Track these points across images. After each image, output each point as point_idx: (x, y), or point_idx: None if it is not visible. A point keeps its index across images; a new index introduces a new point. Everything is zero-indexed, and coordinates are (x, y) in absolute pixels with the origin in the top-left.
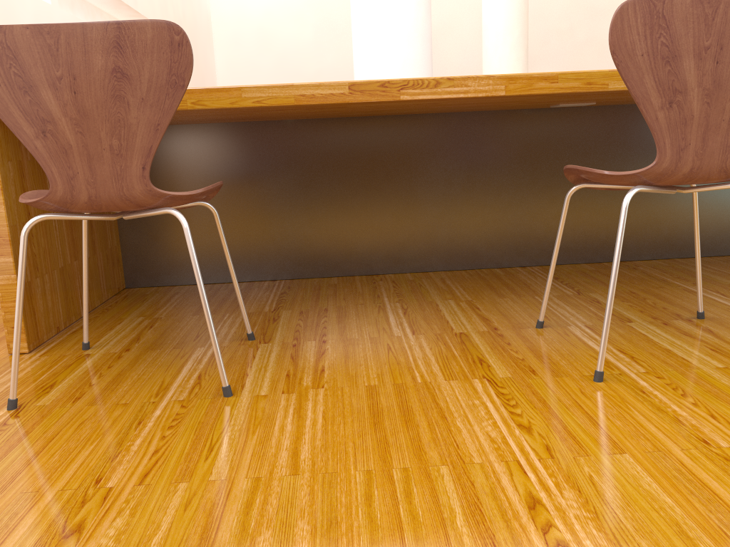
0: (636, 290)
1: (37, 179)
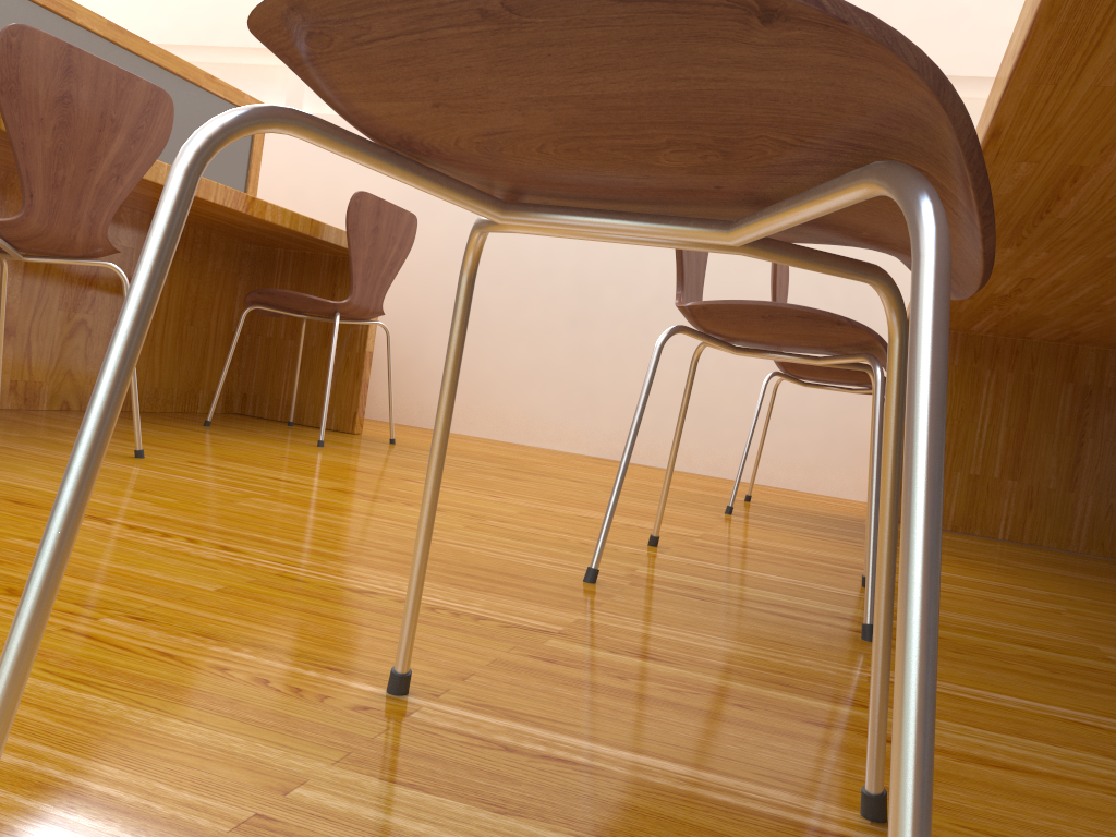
0: None
1: (962, 384)
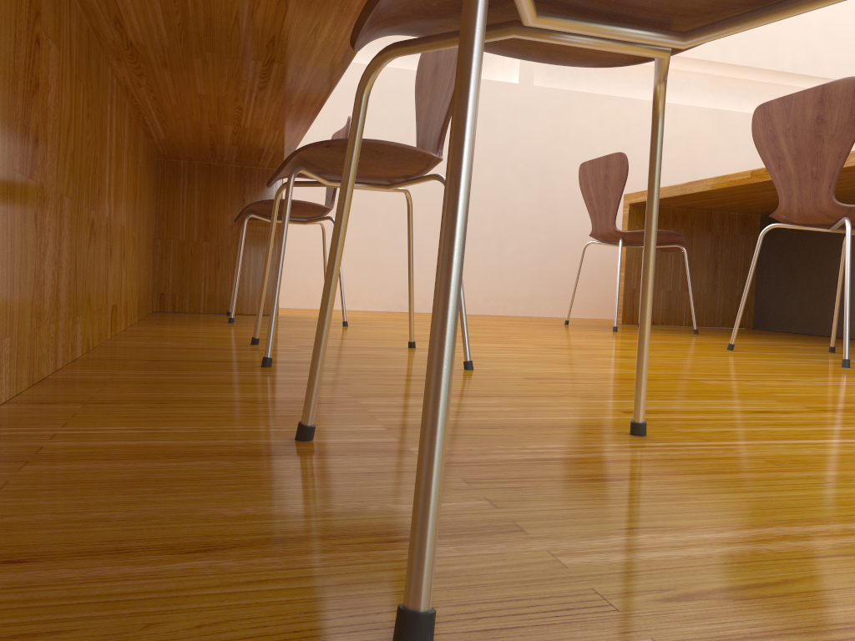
0: None
1: None
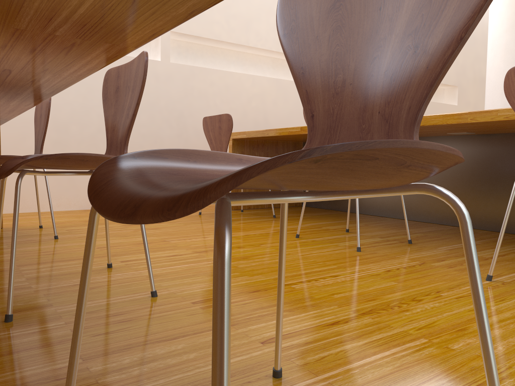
0: (446, 237)
1: None
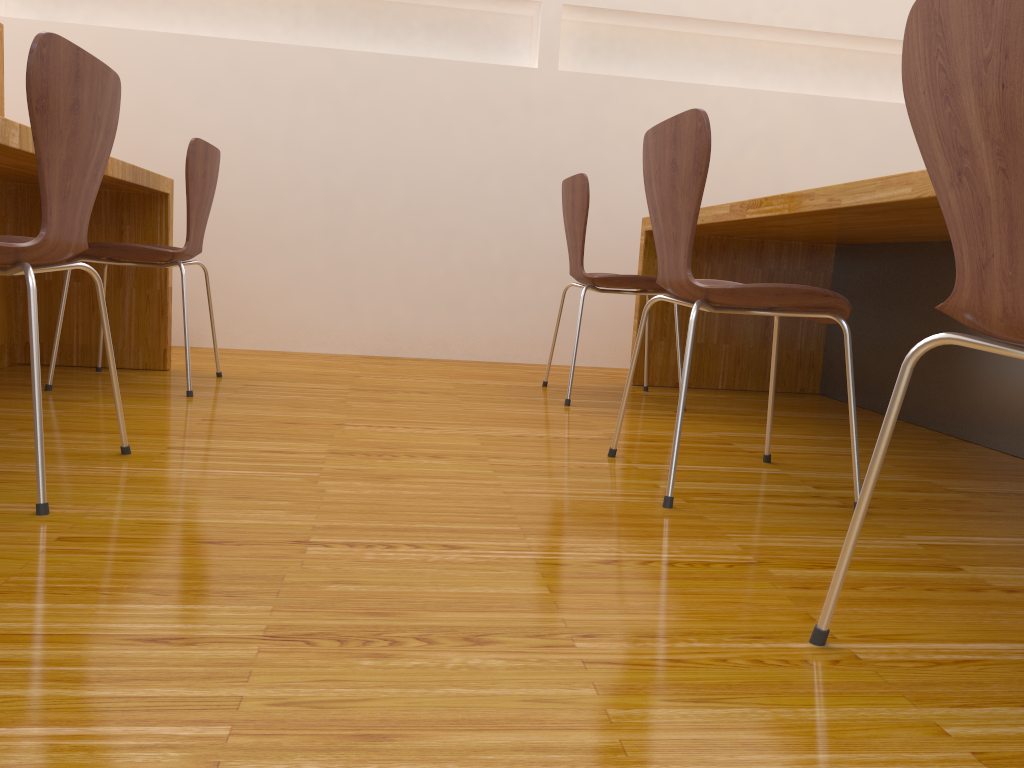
0: (1015, 515)
1: None
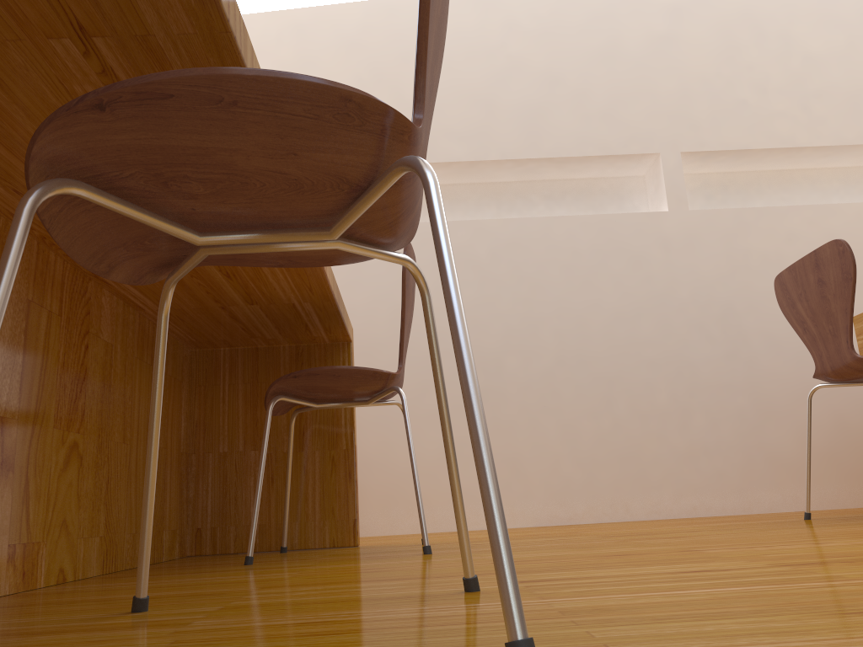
0: None
1: None
